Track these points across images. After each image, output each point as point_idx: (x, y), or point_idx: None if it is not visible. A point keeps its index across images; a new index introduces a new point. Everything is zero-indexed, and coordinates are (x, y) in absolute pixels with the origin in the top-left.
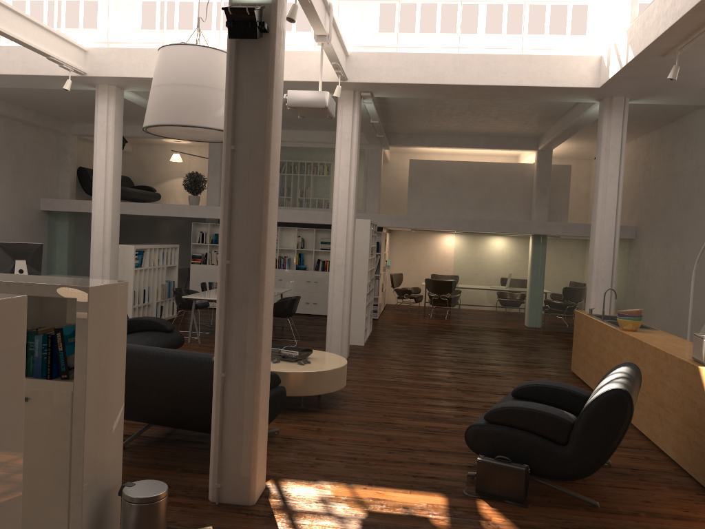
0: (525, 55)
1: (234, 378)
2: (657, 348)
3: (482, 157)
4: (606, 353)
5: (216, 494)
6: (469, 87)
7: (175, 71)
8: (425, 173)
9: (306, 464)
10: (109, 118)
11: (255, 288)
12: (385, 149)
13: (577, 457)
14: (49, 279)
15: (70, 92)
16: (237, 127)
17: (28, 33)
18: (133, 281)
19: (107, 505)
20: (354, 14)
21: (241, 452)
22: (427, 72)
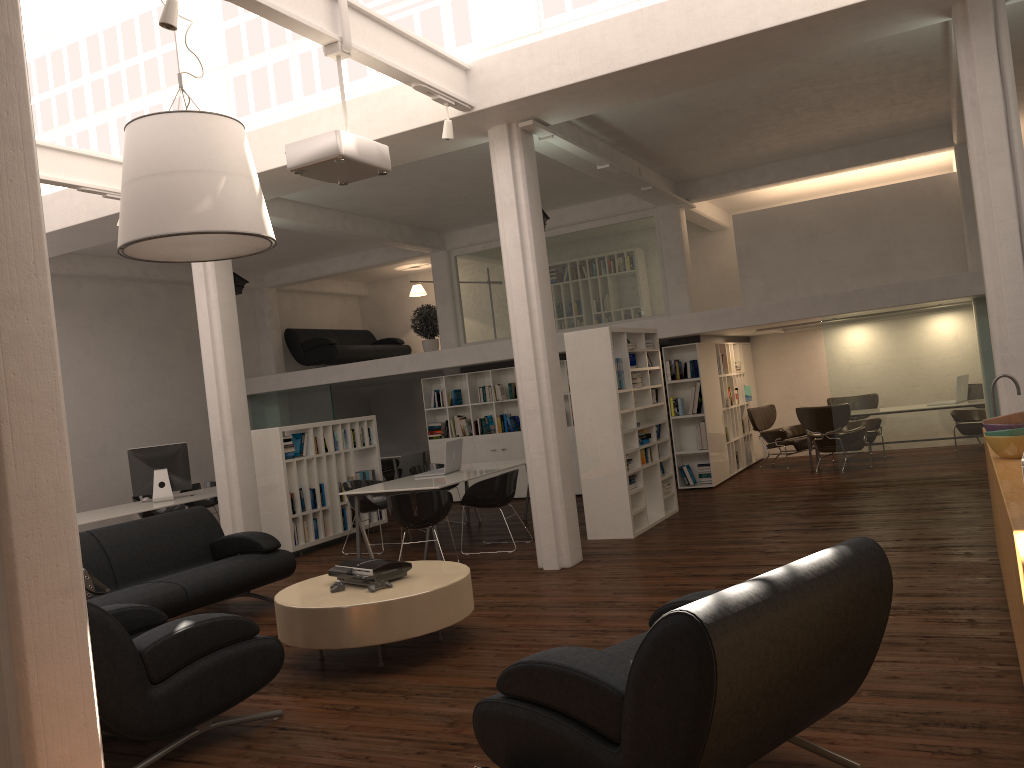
0: None
1: None
2: (1001, 494)
3: (887, 184)
4: (996, 509)
5: None
6: (674, 61)
7: (134, 161)
8: (762, 233)
9: None
10: None
11: None
12: (686, 208)
13: None
14: None
15: None
16: None
17: None
18: (284, 479)
19: None
20: (498, 3)
21: None
22: (592, 58)
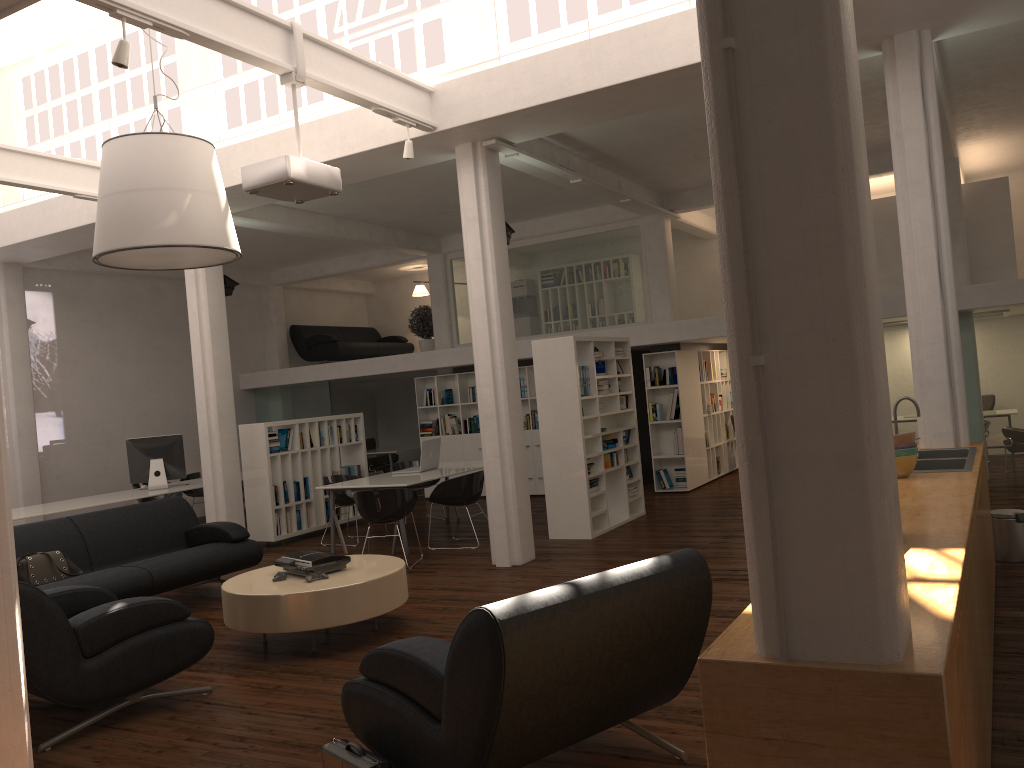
0: (693, 9)
1: None
2: None
3: (877, 197)
4: None
5: None
6: (620, 89)
7: (108, 178)
8: None
9: (157, 748)
10: None
11: None
12: (671, 218)
13: (450, 747)
14: None
15: None
16: None
17: (32, 171)
18: (268, 472)
19: None
20: (468, 27)
21: None
22: (544, 84)
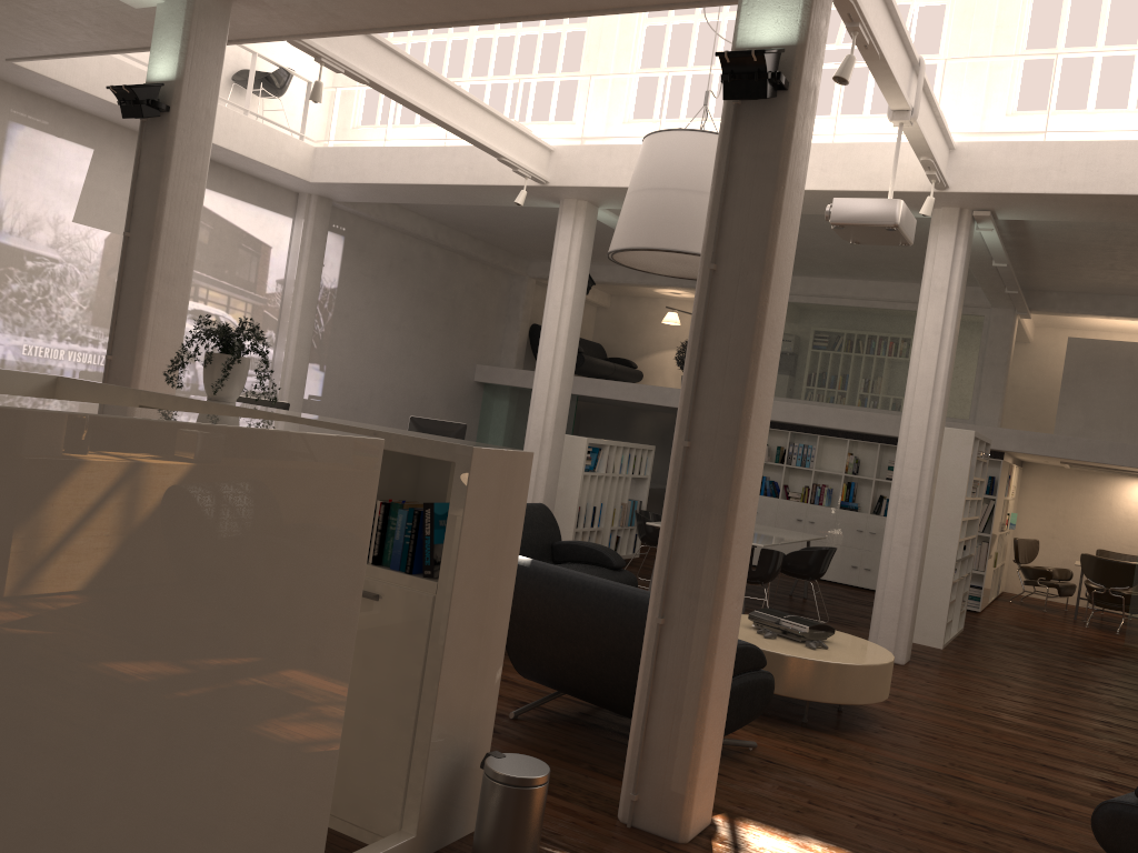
0: None
1: (676, 629)
2: None
3: None
4: None
5: (629, 810)
6: None
7: (662, 170)
8: (1096, 364)
9: (789, 806)
10: (573, 248)
11: (723, 490)
12: (1021, 317)
13: None
14: (430, 436)
15: (529, 213)
16: (724, 235)
17: (477, 124)
18: (579, 491)
19: (463, 779)
20: (974, 83)
21: (675, 751)
22: (1100, 174)
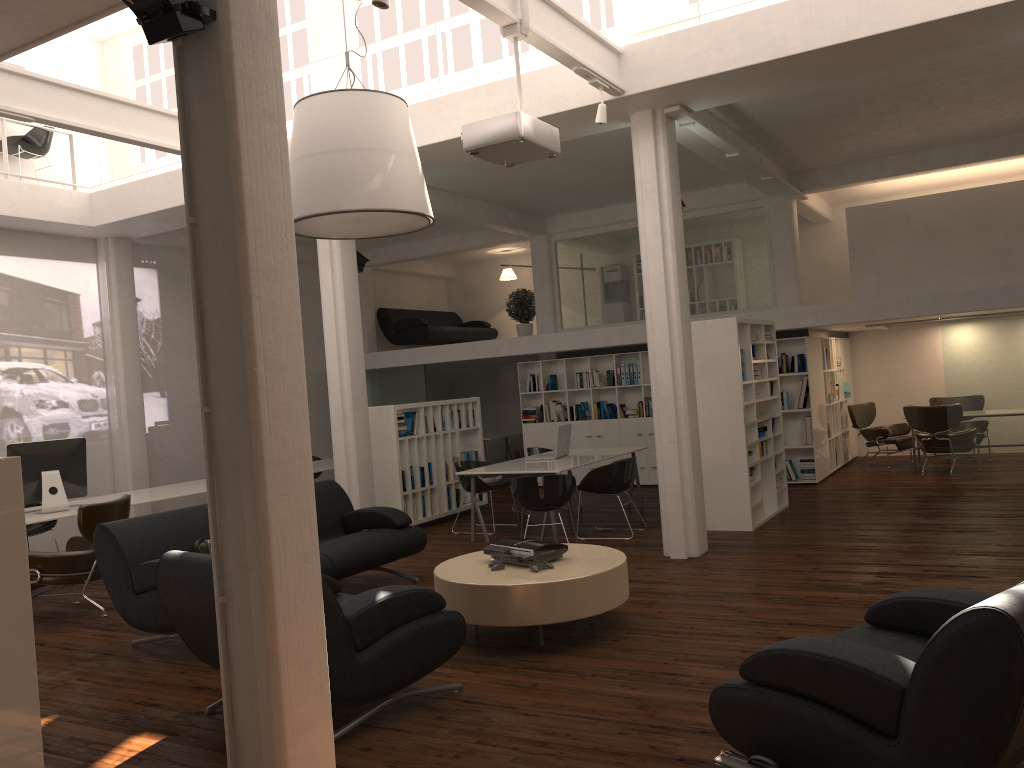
0: None
1: (237, 605)
2: None
3: (1002, 180)
4: None
5: None
6: (839, 49)
7: (306, 137)
8: (876, 227)
9: (450, 752)
10: None
11: (246, 450)
12: (798, 199)
13: (919, 767)
14: None
15: None
16: (196, 185)
17: None
18: (397, 456)
19: None
20: None
21: (260, 733)
22: (754, 44)
